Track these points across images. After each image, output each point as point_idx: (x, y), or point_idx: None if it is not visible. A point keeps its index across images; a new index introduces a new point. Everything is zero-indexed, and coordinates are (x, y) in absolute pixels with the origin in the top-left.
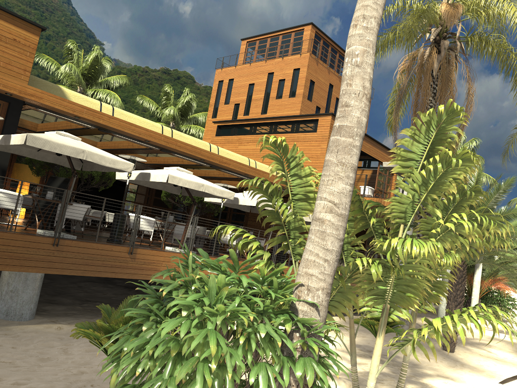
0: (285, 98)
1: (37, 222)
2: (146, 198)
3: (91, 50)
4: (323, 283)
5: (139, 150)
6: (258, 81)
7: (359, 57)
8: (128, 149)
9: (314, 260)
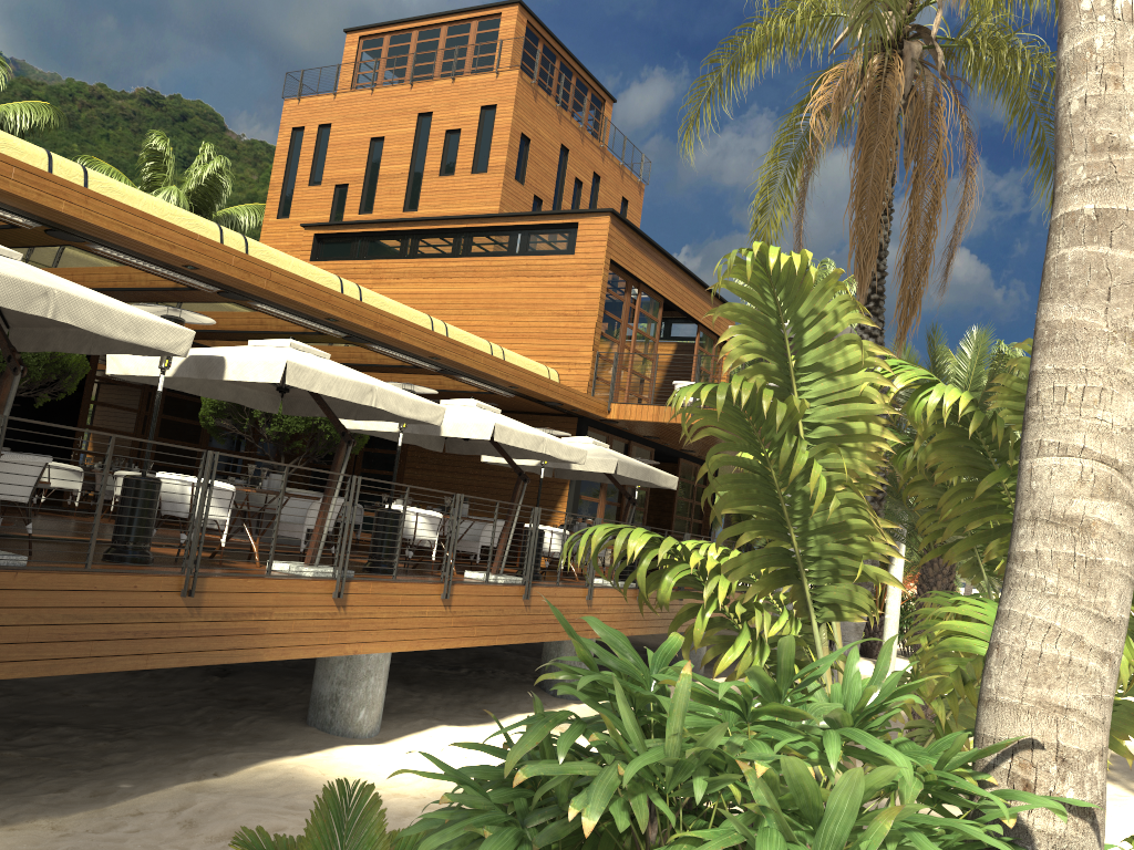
0: (461, 175)
1: None
2: (141, 419)
3: None
4: (1102, 734)
5: (151, 294)
6: (395, 131)
7: None
8: (118, 289)
9: (1068, 658)
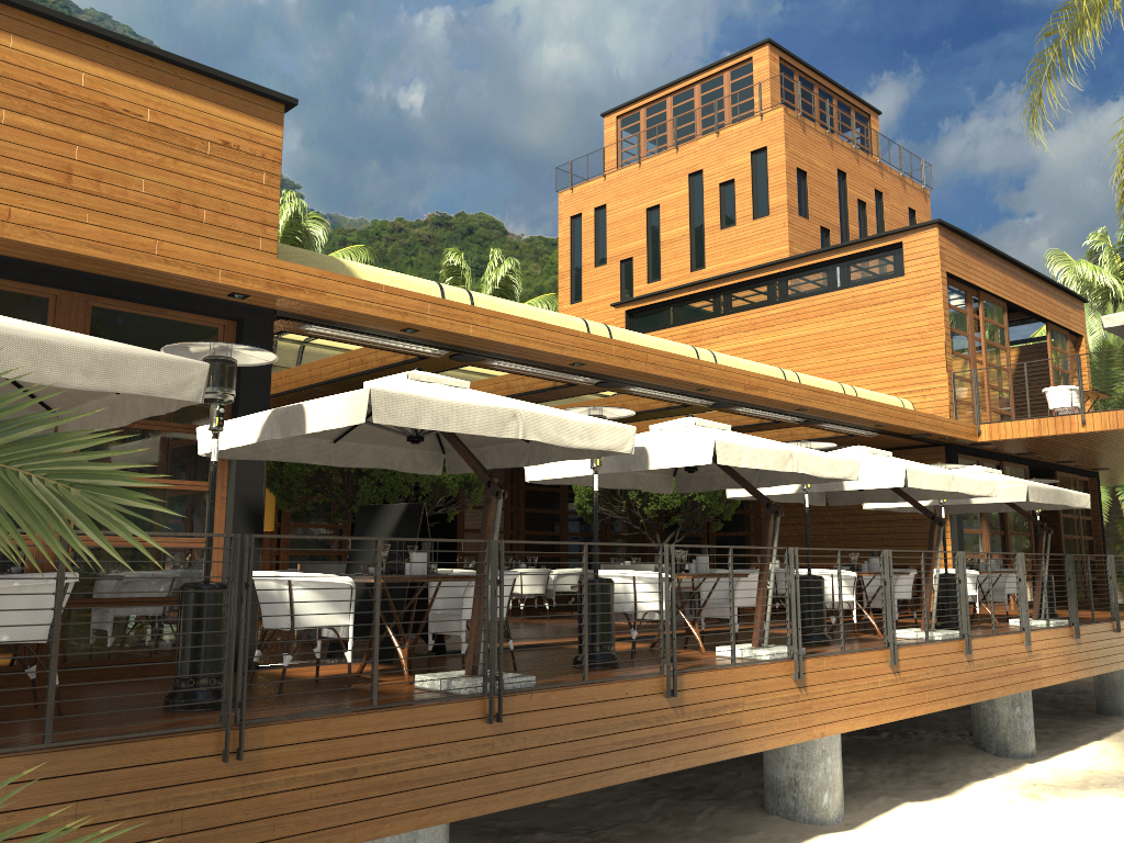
0: (743, 223)
1: (398, 651)
2: (508, 515)
3: None
4: None
5: (529, 397)
6: (668, 197)
7: None
8: None
9: None
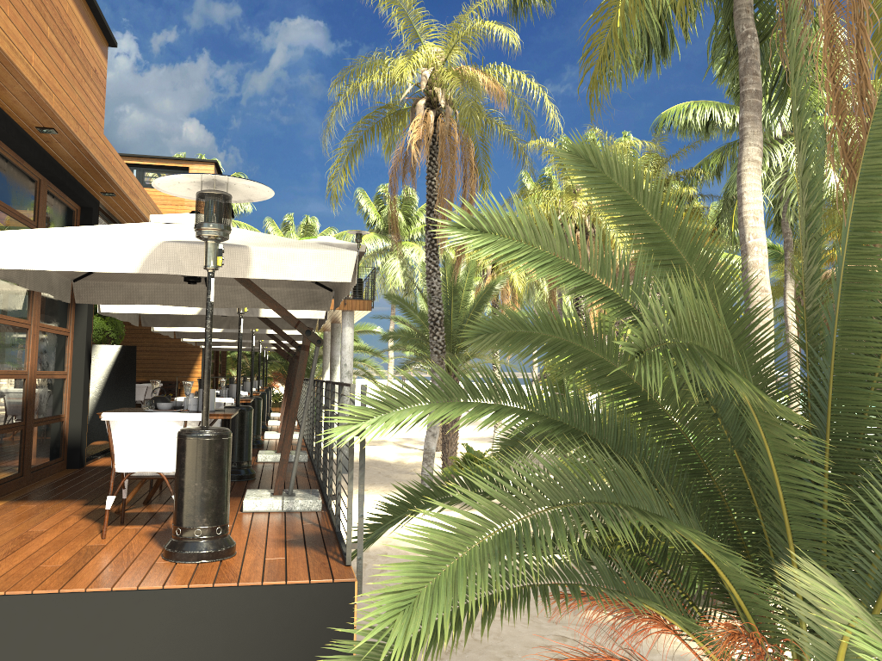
0: None
1: None
2: None
3: None
4: None
5: None
6: None
7: (765, 249)
8: None
9: None
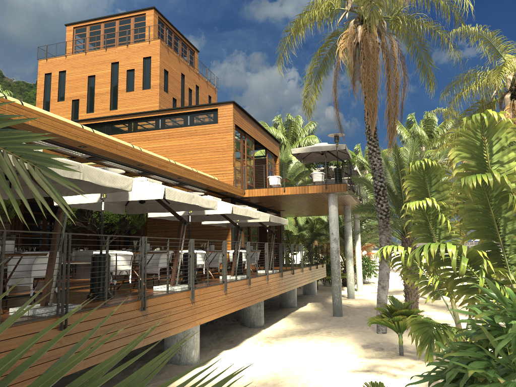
0: (138, 91)
1: None
2: (13, 226)
3: None
4: None
5: None
6: (100, 72)
7: None
8: None
9: None
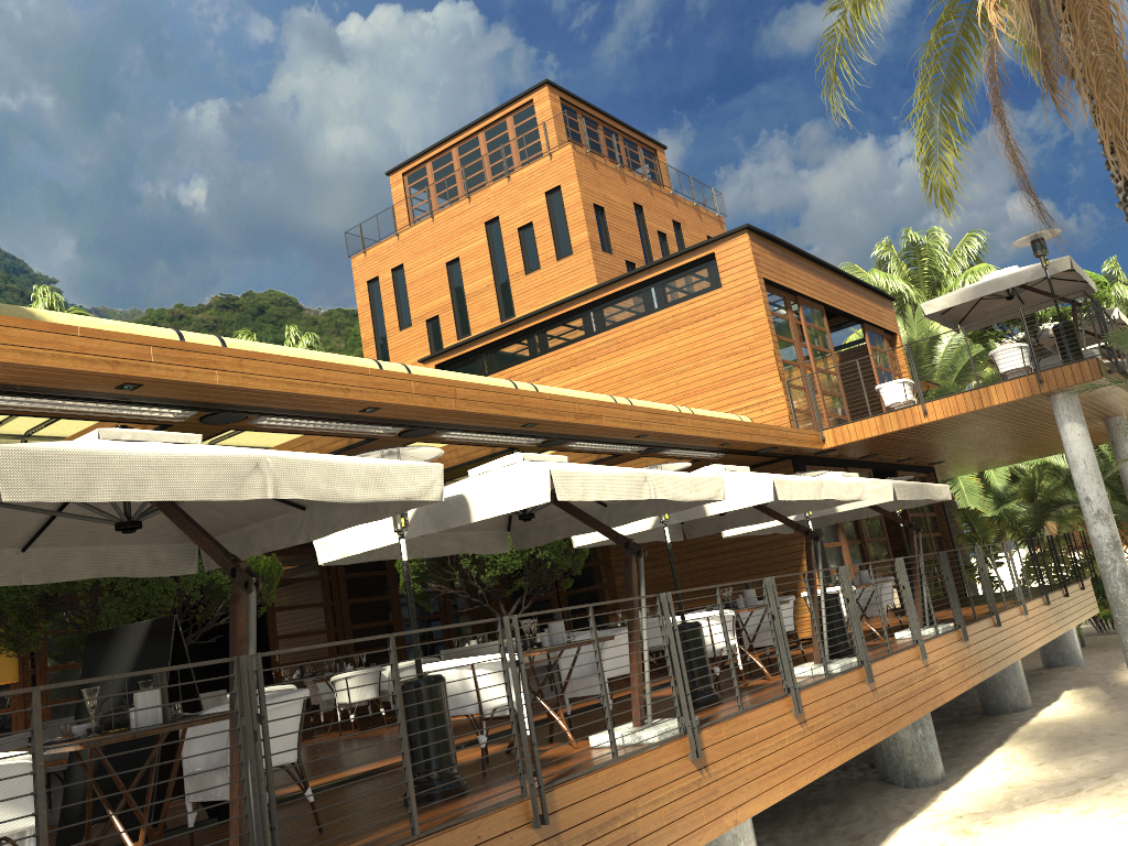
0: (548, 266)
1: None
2: (329, 611)
3: (28, 304)
4: None
5: None
6: (467, 248)
7: None
8: None
9: None
